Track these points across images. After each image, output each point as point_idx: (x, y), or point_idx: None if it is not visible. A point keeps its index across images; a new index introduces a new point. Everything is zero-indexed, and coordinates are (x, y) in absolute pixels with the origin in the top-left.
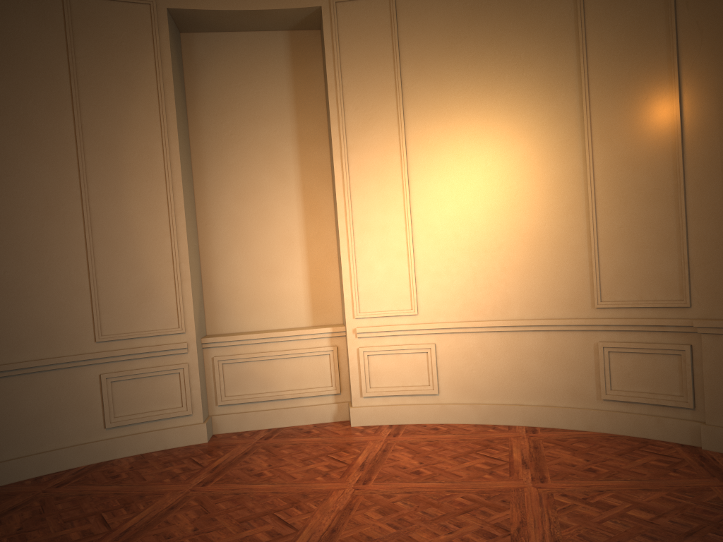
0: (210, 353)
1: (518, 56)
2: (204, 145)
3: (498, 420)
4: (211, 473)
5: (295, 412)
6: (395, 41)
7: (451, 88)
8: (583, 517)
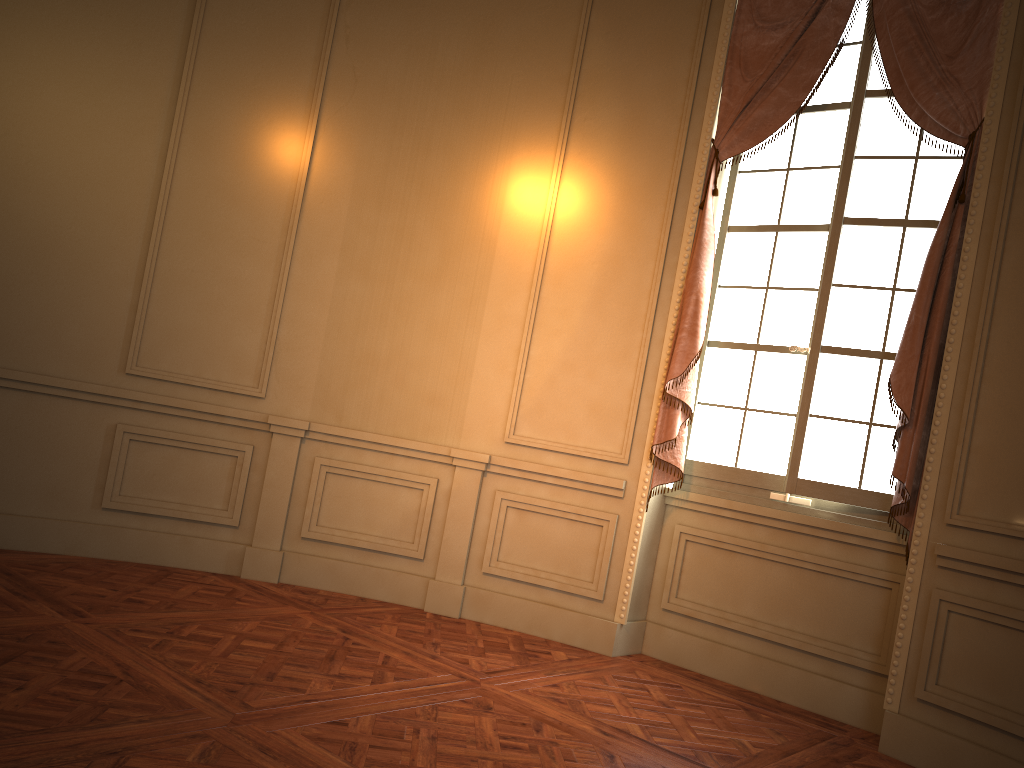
0: None
1: None
2: None
3: None
4: None
5: None
6: None
7: None
8: (197, 653)
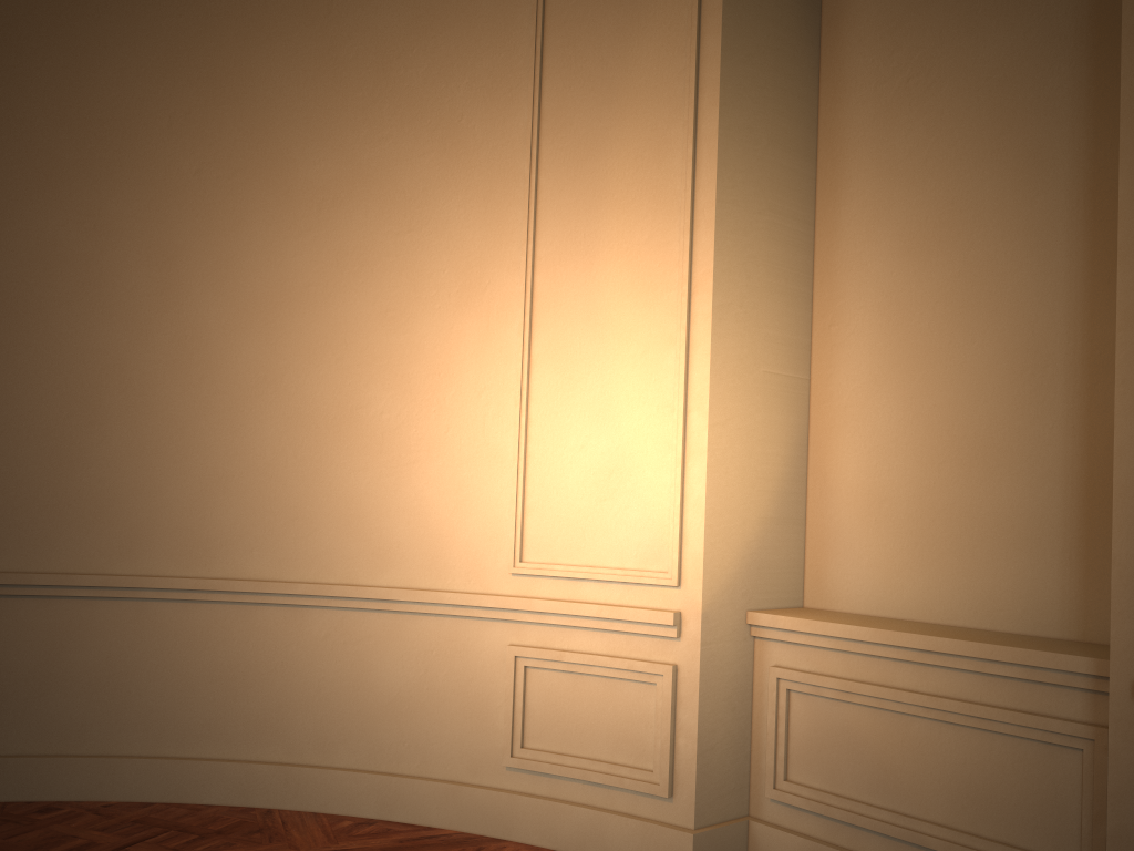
0: (766, 655)
1: None
2: (846, 124)
3: None
4: None
5: None
6: None
7: None
8: None
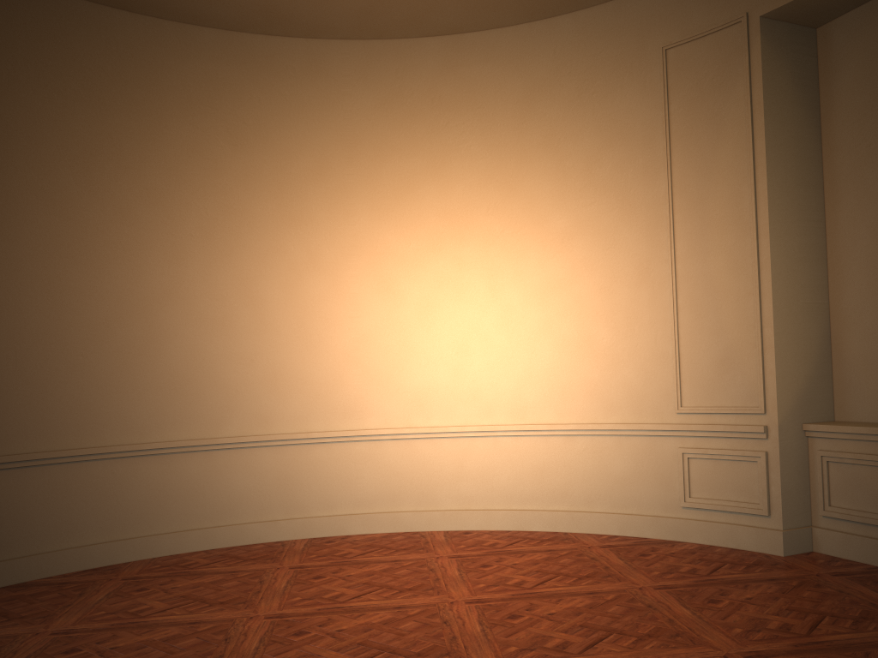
0: (814, 445)
1: None
2: (838, 168)
3: None
4: (694, 582)
5: None
6: None
7: None
8: None
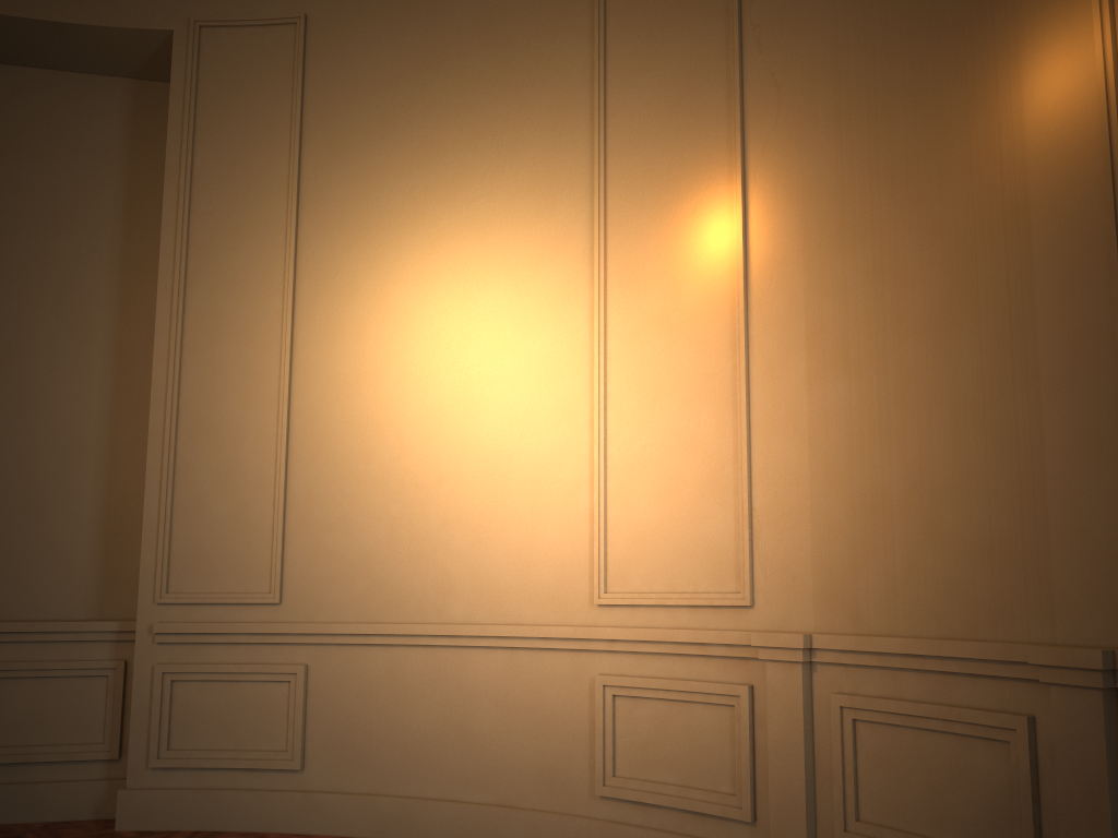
0: None
1: (499, 137)
2: None
3: (409, 831)
4: None
5: (11, 794)
6: (296, 101)
7: (385, 187)
8: None
